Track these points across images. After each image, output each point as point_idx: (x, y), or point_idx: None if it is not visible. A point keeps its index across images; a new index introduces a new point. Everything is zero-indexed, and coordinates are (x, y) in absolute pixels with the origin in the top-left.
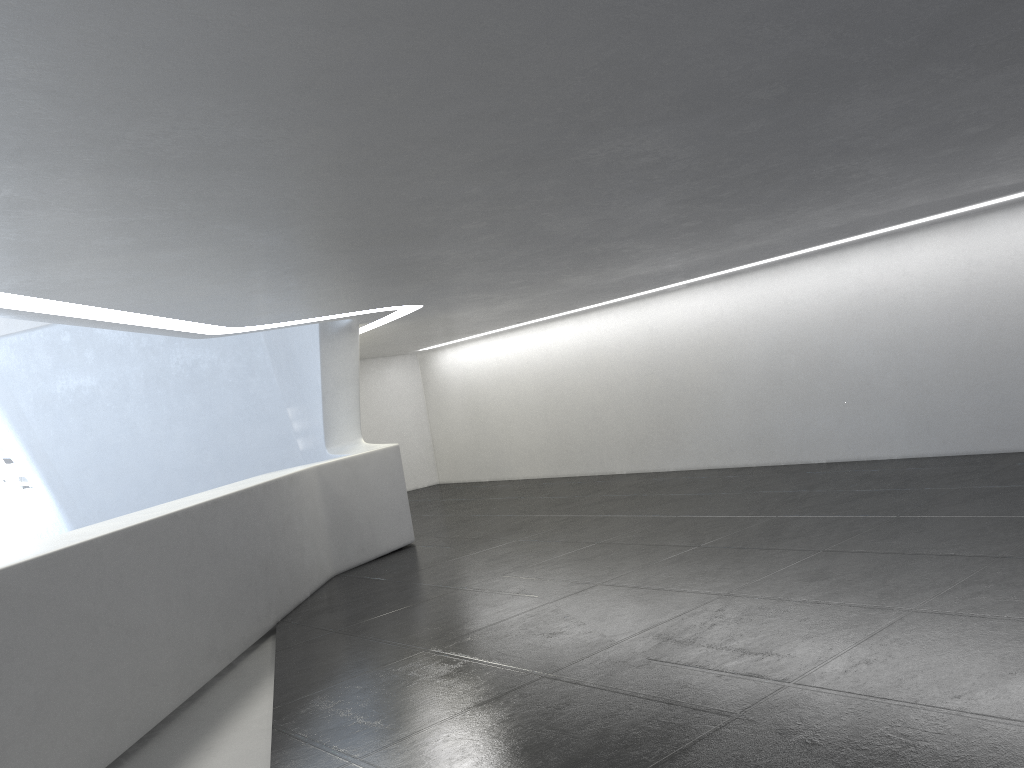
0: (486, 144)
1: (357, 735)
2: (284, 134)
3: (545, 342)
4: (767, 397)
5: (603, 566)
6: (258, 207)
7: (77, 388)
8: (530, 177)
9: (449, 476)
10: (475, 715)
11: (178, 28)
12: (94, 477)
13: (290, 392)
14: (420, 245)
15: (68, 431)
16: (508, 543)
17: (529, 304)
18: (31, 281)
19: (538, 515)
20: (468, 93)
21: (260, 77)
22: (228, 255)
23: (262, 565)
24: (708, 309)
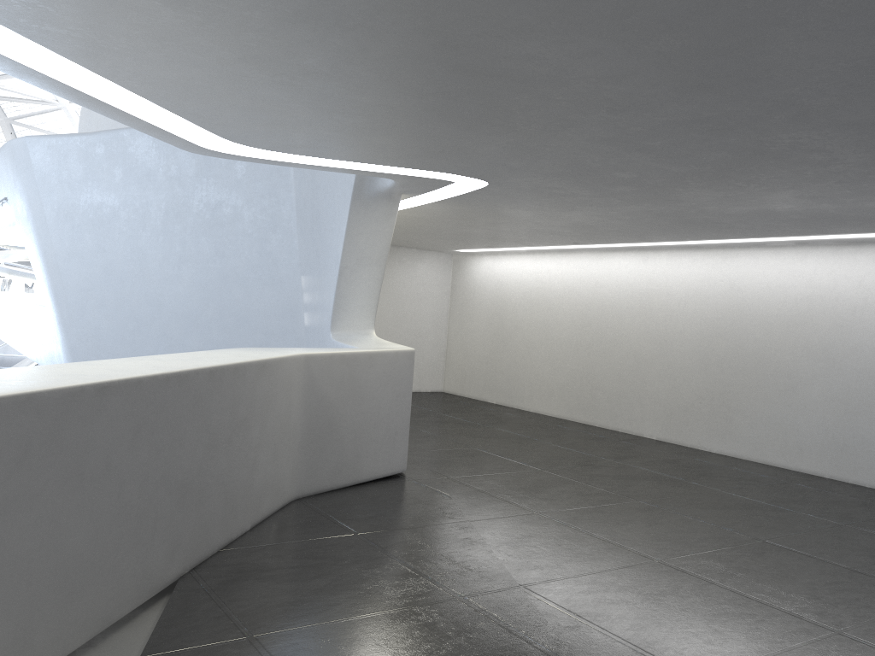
0: None
1: None
2: None
3: (597, 272)
4: (870, 401)
5: (686, 627)
6: None
7: (99, 205)
8: None
9: (455, 387)
10: None
11: None
12: (96, 300)
13: (308, 259)
14: (550, 19)
15: (82, 247)
16: (525, 515)
17: (607, 220)
18: None
19: (560, 475)
20: None
21: None
22: None
23: (176, 490)
24: (816, 277)
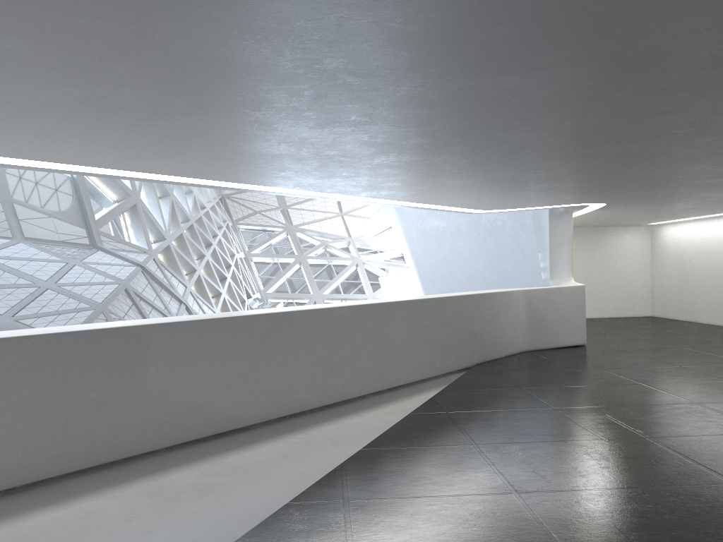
0: (532, 154)
1: (457, 406)
2: (430, 158)
3: None
4: None
5: (660, 377)
6: (444, 174)
7: (436, 227)
8: (581, 160)
9: (659, 312)
10: (506, 412)
11: (369, 143)
12: (439, 276)
13: (539, 244)
14: (555, 182)
15: (430, 249)
16: (632, 356)
17: (698, 205)
18: (371, 194)
19: (675, 346)
20: (497, 144)
21: (405, 148)
22: (448, 187)
23: (472, 333)
24: None
